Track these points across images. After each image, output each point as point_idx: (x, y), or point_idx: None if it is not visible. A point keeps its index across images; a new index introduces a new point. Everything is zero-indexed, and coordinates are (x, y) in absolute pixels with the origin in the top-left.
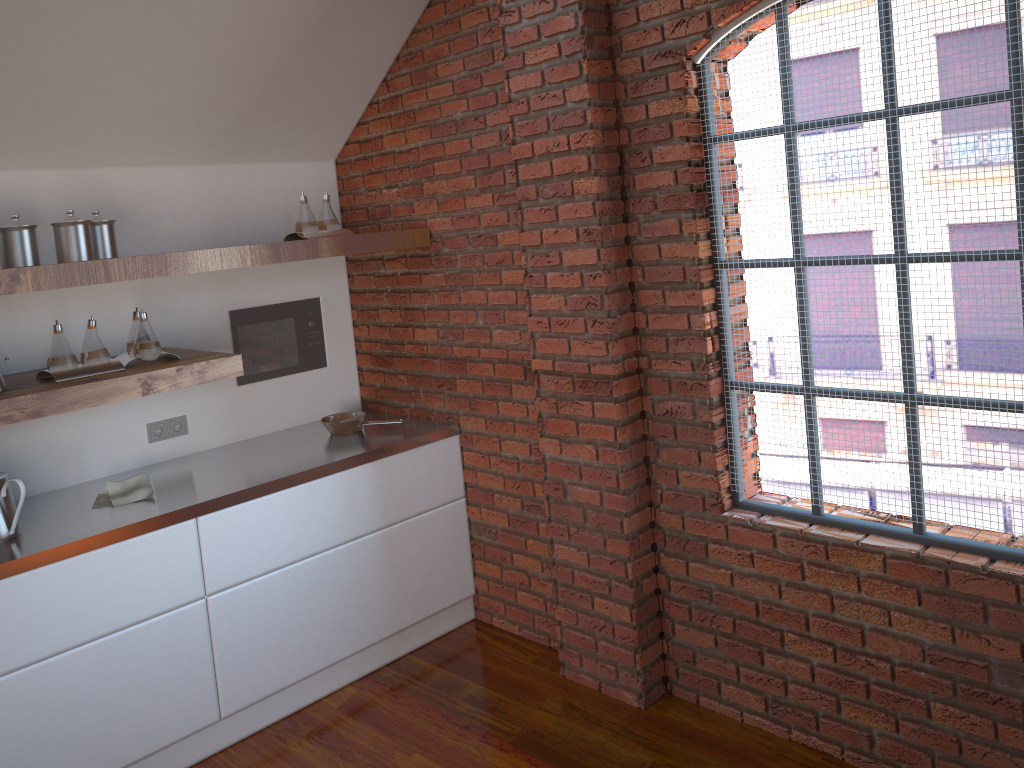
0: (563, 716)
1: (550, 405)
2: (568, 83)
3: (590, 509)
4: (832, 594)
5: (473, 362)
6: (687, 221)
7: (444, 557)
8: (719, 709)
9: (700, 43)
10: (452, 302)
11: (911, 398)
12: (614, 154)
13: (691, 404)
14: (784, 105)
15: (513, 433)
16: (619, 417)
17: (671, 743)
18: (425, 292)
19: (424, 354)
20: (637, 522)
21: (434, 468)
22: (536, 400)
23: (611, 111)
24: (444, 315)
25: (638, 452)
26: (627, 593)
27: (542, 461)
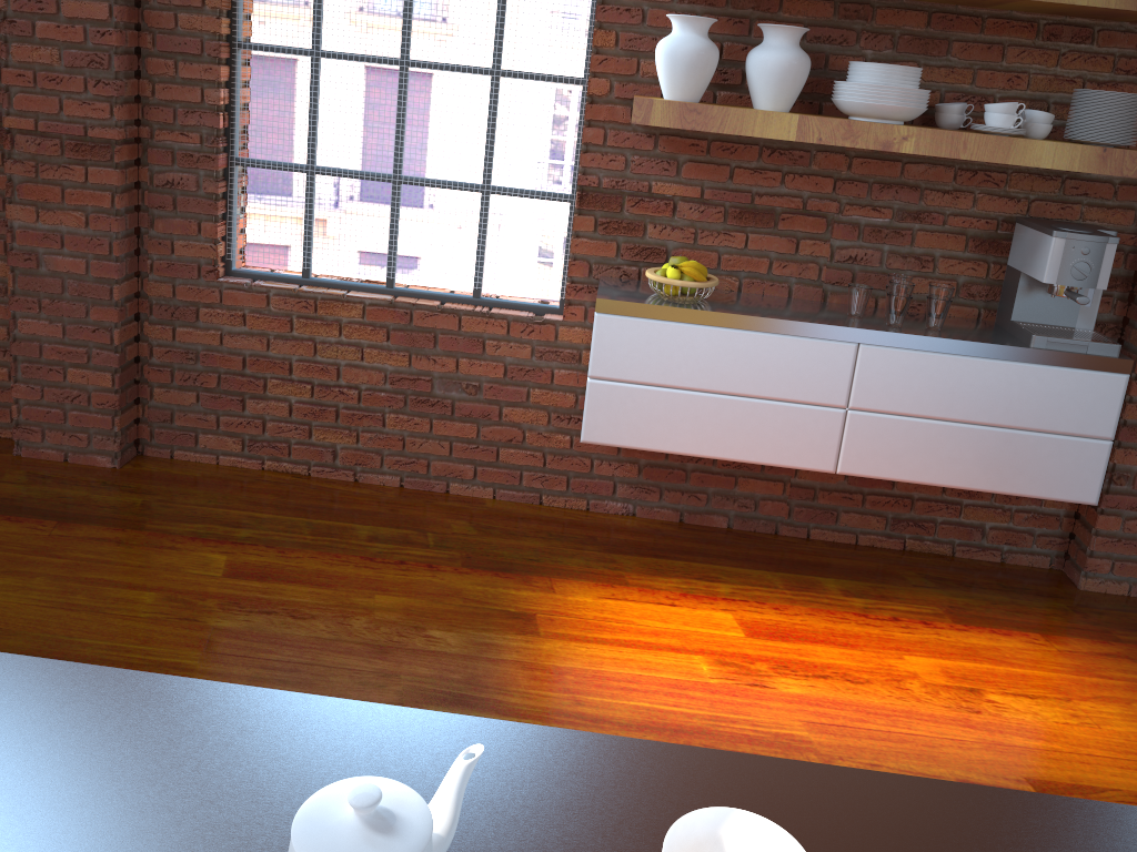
0: (32, 484)
1: (28, 169)
2: None
3: (71, 279)
4: (316, 341)
5: None
6: None
7: None
8: (195, 458)
9: None
10: None
11: (398, 179)
12: None
13: (196, 176)
14: None
15: None
16: (119, 183)
17: (156, 486)
18: None
19: None
20: (126, 290)
21: None
22: (7, 163)
23: None
24: None
25: (132, 222)
26: (111, 359)
27: (10, 230)
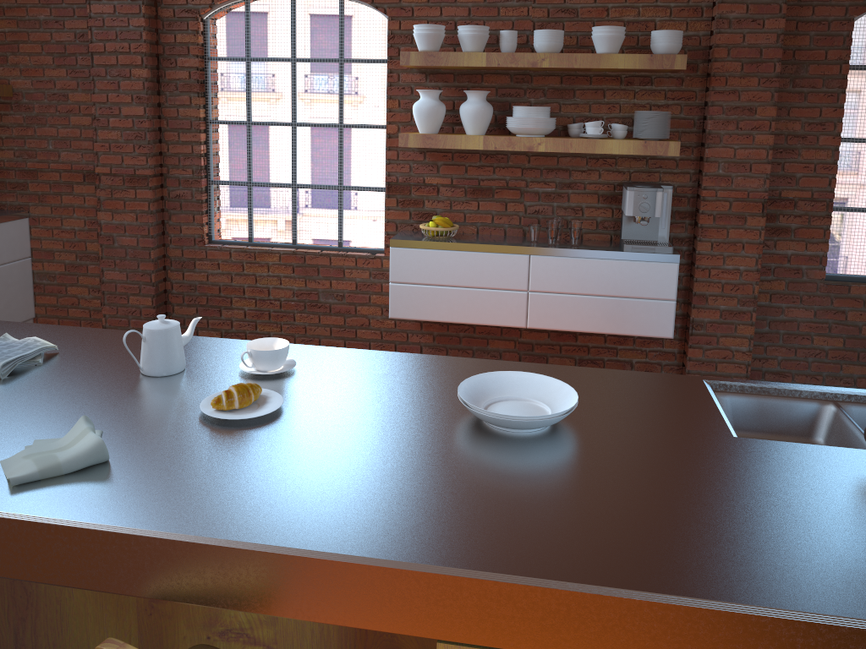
0: None
1: (107, 193)
2: (131, 15)
3: (130, 249)
4: (256, 275)
5: (43, 172)
6: (195, 98)
7: (18, 292)
8: None
9: (207, 10)
10: (29, 134)
11: (295, 185)
12: (155, 58)
13: (191, 191)
14: (246, 48)
15: (73, 214)
16: (152, 197)
17: None
18: (4, 127)
19: (0, 167)
20: (158, 253)
21: (14, 237)
22: (97, 190)
23: (154, 35)
24: (21, 142)
25: (160, 217)
26: (151, 290)
27: (99, 225)
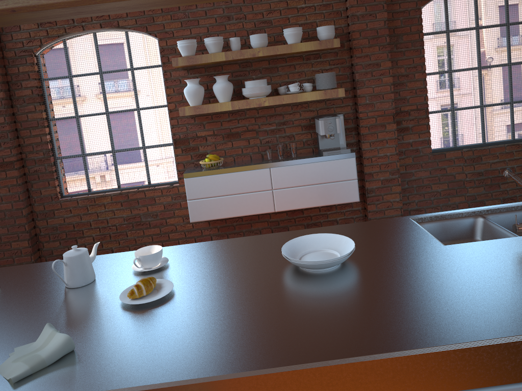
0: None
1: None
2: None
3: (7, 211)
4: (97, 212)
5: None
6: (38, 106)
7: None
8: None
9: (38, 48)
10: None
11: (114, 151)
12: (6, 84)
13: (44, 166)
14: (68, 69)
15: None
16: (18, 174)
17: None
18: None
19: None
20: (27, 210)
21: None
22: None
23: (4, 69)
24: None
25: (25, 187)
26: (26, 235)
27: None
